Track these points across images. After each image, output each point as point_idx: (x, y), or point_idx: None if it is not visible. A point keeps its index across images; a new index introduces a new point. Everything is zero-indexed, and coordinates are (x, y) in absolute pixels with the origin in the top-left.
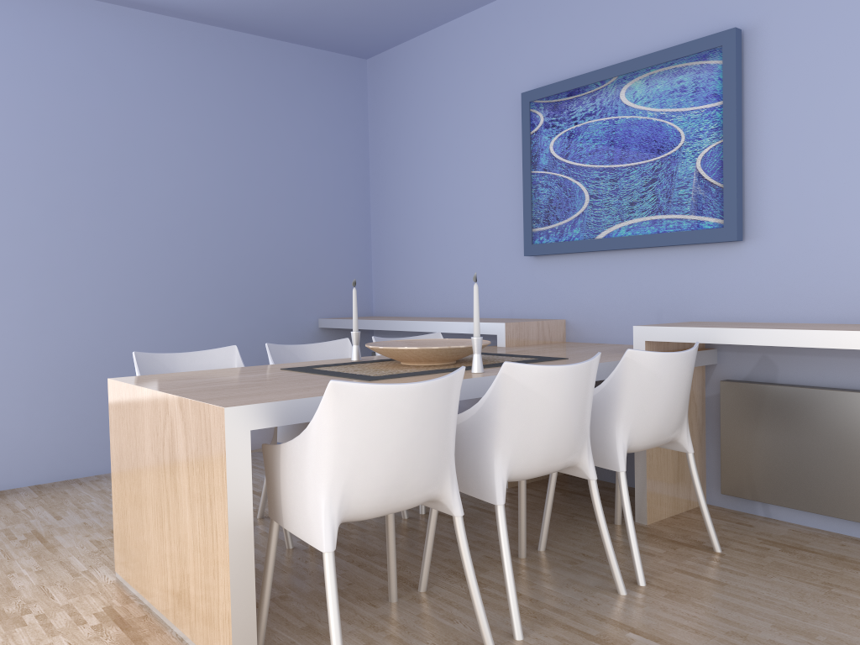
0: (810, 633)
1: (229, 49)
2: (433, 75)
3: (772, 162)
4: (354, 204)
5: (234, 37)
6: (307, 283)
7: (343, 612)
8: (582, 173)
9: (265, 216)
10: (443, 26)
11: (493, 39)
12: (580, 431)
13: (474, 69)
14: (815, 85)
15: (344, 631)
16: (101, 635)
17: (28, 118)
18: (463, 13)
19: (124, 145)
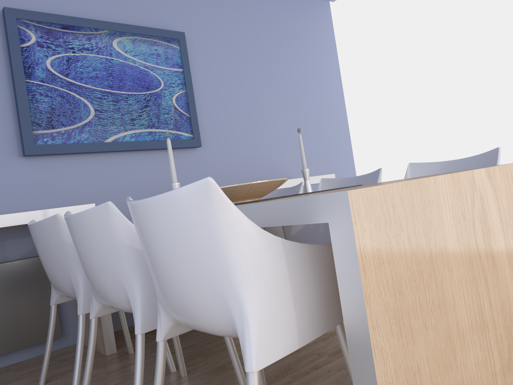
0: None
1: None
2: None
3: (203, 108)
4: None
5: None
6: None
7: None
8: (86, 91)
9: None
10: None
11: None
12: None
13: None
14: (216, 75)
15: None
16: None
17: None
18: None
19: None
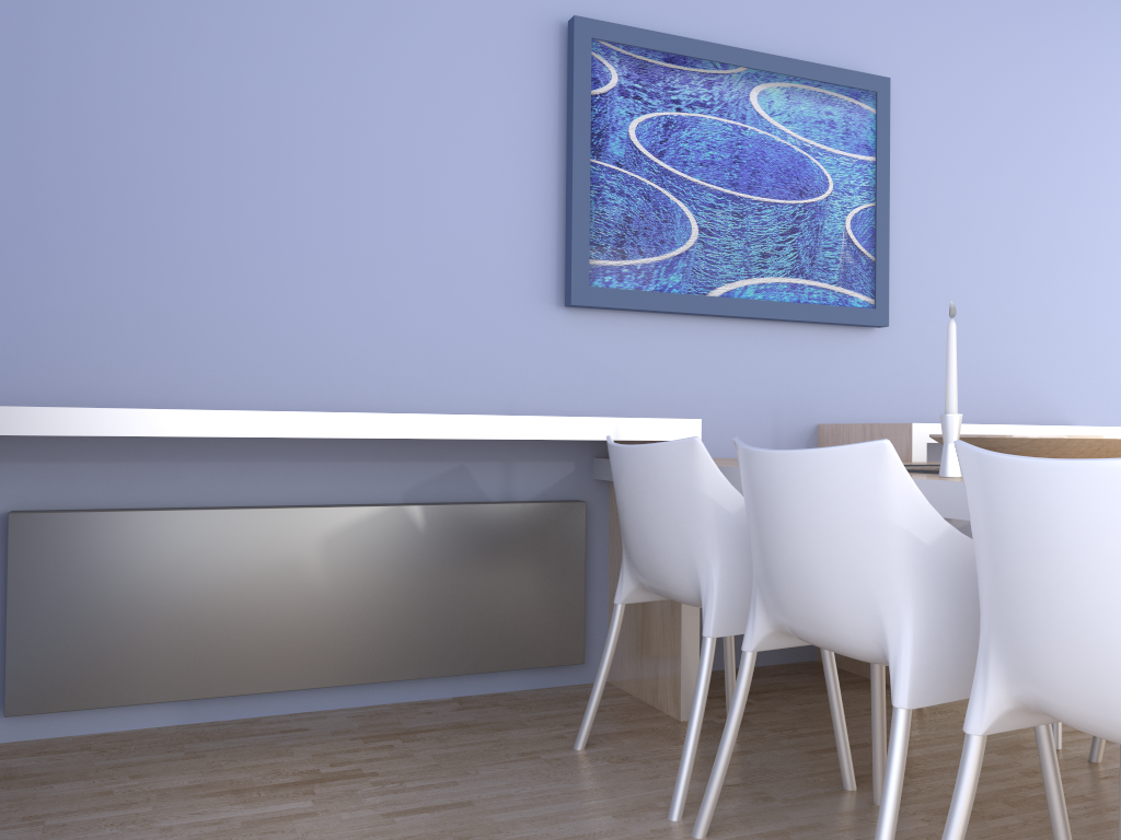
0: None
1: None
2: None
3: (900, 244)
4: None
5: None
6: None
7: None
8: (689, 190)
9: None
10: None
11: None
12: None
13: None
14: (937, 174)
15: None
16: None
17: None
18: None
19: None
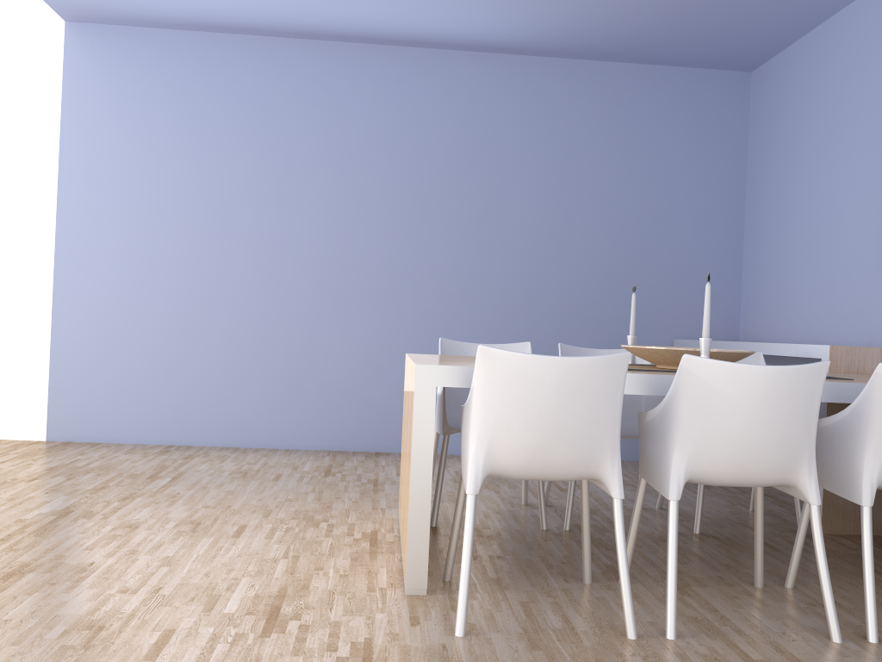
0: None
1: (600, 79)
2: (810, 79)
3: None
4: (725, 223)
5: (606, 67)
6: (664, 302)
7: (535, 578)
8: None
9: (624, 235)
10: (822, 24)
11: (871, 30)
12: (791, 444)
13: (850, 66)
14: None
15: (521, 589)
16: (354, 544)
17: (424, 155)
18: (841, 6)
19: (498, 173)
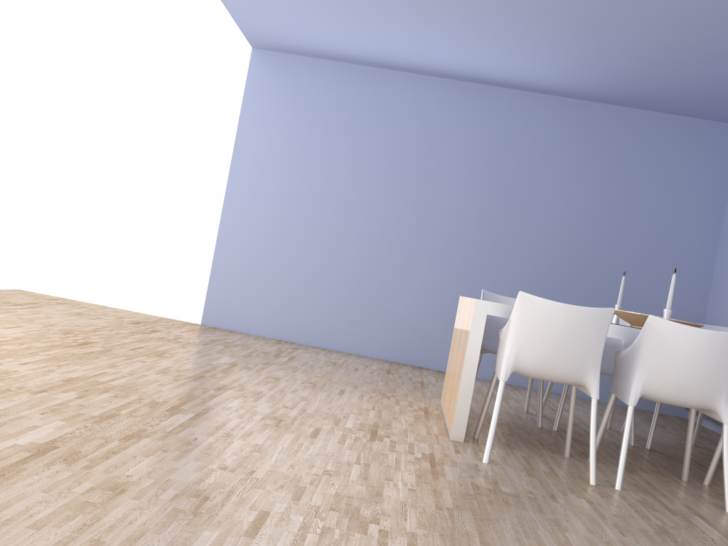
0: None
1: (620, 119)
2: None
3: None
4: (704, 236)
5: (625, 111)
6: (648, 289)
7: (532, 448)
8: None
9: (623, 235)
10: None
11: None
12: (714, 382)
13: None
14: None
15: (523, 451)
16: (414, 411)
17: (482, 161)
18: None
19: (533, 180)
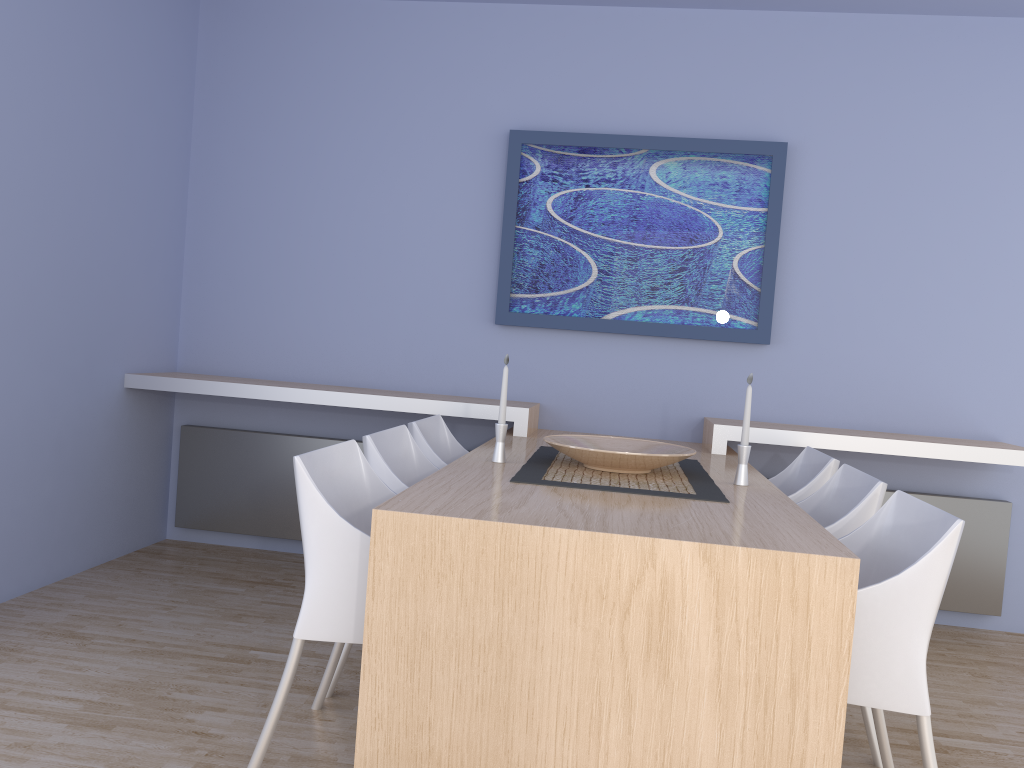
0: (989, 702)
1: None
2: (344, 60)
3: (800, 276)
4: (173, 205)
5: None
6: (118, 318)
7: None
8: (591, 243)
9: (82, 204)
10: (369, 1)
11: (458, 49)
12: None
13: (422, 75)
14: (847, 216)
15: None
16: None
17: None
18: None
19: None
